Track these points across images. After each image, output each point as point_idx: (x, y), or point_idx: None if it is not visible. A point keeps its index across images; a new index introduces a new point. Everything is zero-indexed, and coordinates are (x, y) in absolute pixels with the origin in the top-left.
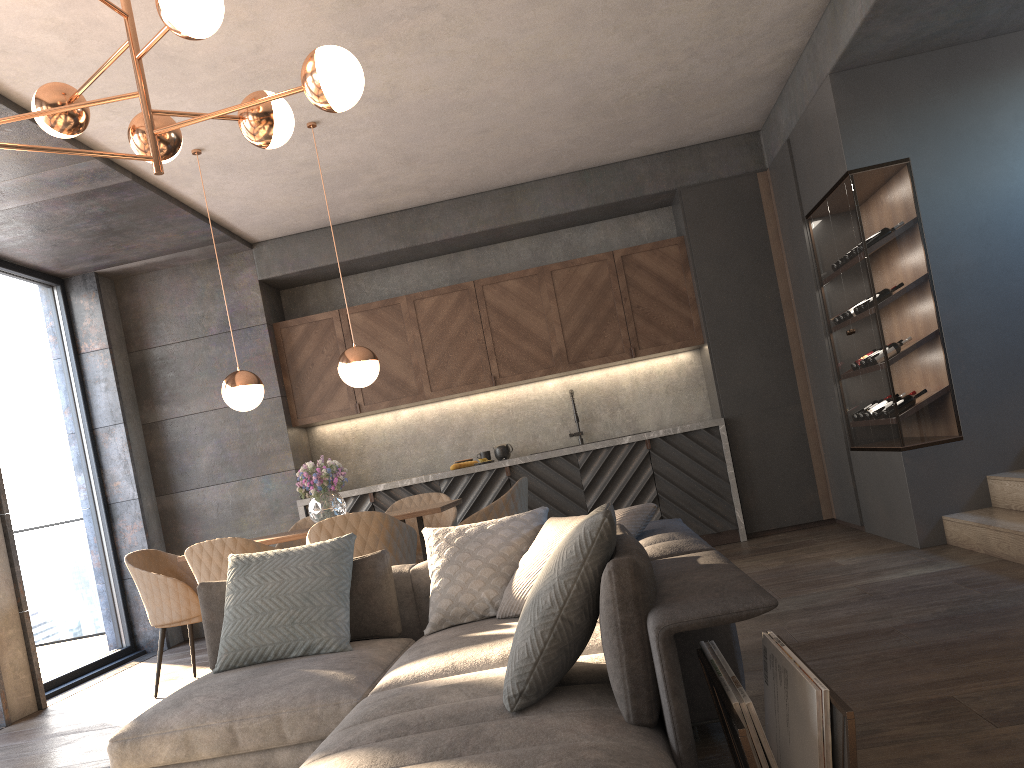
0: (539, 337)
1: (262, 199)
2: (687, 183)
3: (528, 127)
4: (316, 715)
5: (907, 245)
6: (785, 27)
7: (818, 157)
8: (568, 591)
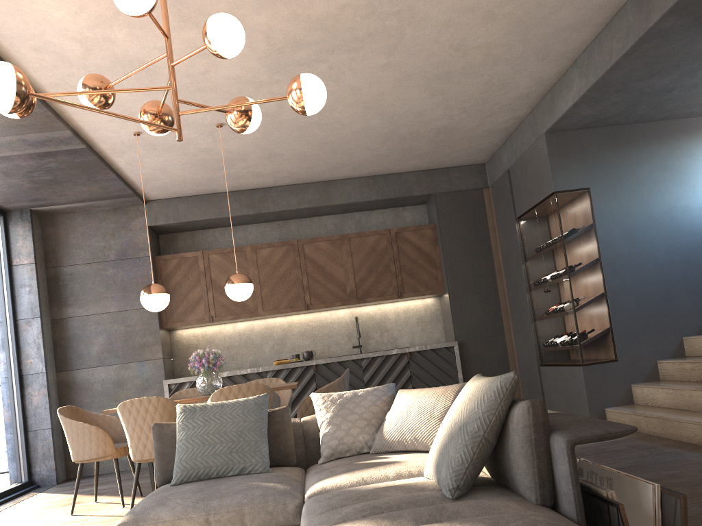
0: (338, 280)
1: (165, 171)
2: (440, 190)
3: (352, 144)
4: (269, 511)
5: (587, 239)
6: (520, 102)
7: (531, 182)
8: (489, 421)
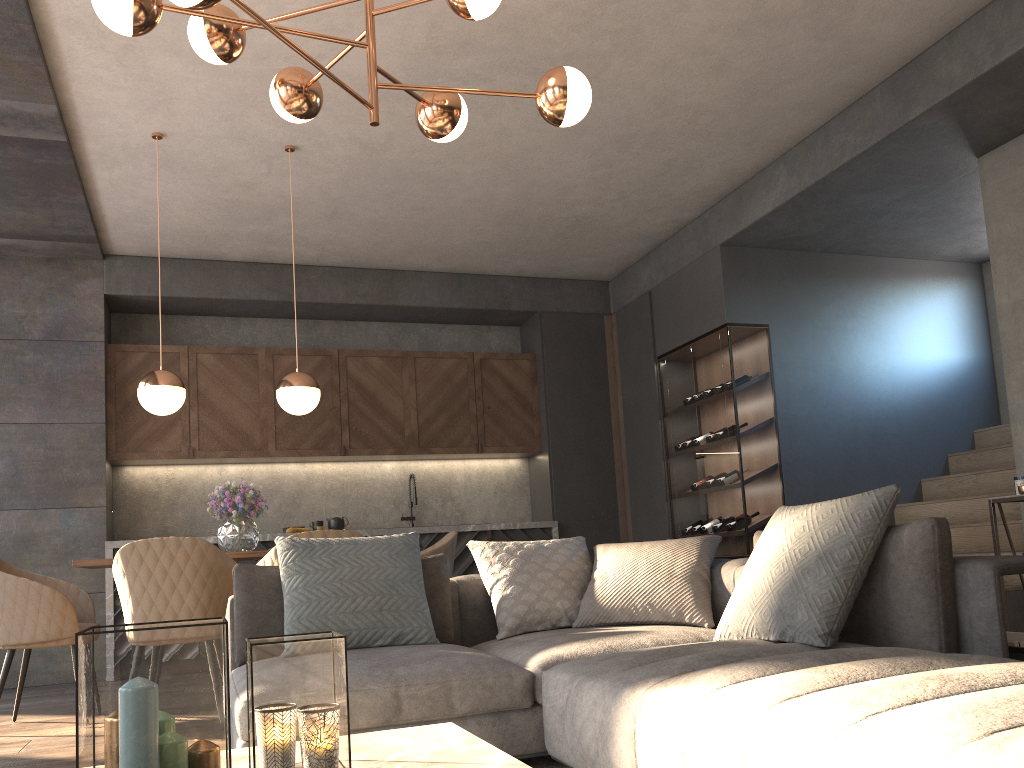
0: (394, 417)
1: (165, 209)
2: (547, 309)
3: (456, 218)
4: (488, 685)
5: (763, 391)
6: (694, 199)
7: (689, 309)
8: (867, 547)
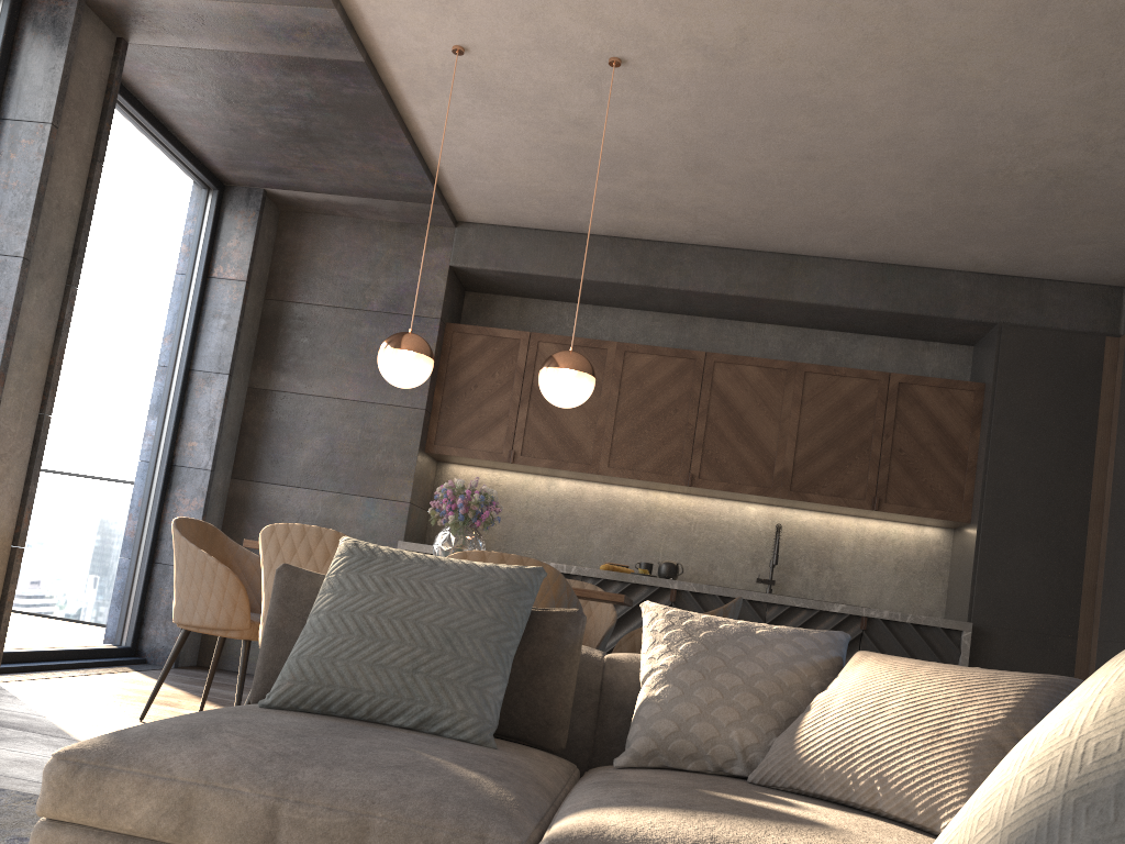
0: (764, 446)
1: (500, 158)
2: (1013, 320)
3: (864, 172)
4: None
5: None
6: None
7: None
8: None
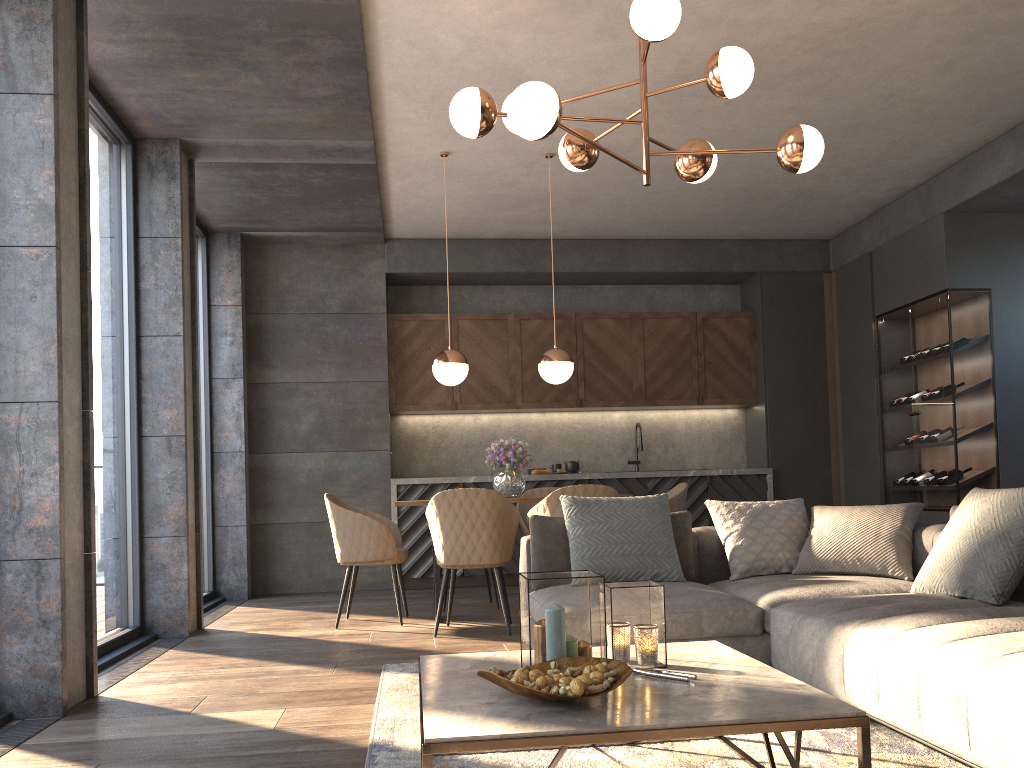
0: (624, 372)
1: (440, 204)
2: (768, 269)
3: (687, 197)
4: (729, 616)
5: (981, 354)
6: (918, 169)
7: (909, 272)
8: None
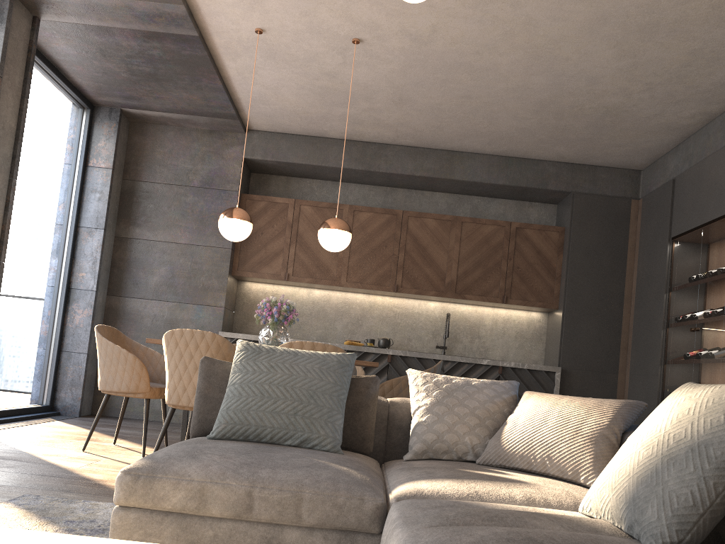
0: (439, 267)
1: (278, 93)
2: (580, 190)
3: (499, 106)
4: (338, 504)
5: None
6: (722, 91)
7: (705, 195)
8: None
